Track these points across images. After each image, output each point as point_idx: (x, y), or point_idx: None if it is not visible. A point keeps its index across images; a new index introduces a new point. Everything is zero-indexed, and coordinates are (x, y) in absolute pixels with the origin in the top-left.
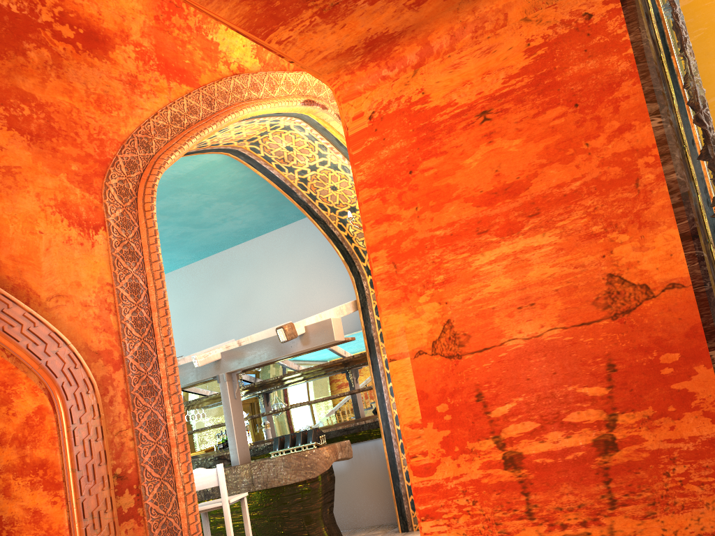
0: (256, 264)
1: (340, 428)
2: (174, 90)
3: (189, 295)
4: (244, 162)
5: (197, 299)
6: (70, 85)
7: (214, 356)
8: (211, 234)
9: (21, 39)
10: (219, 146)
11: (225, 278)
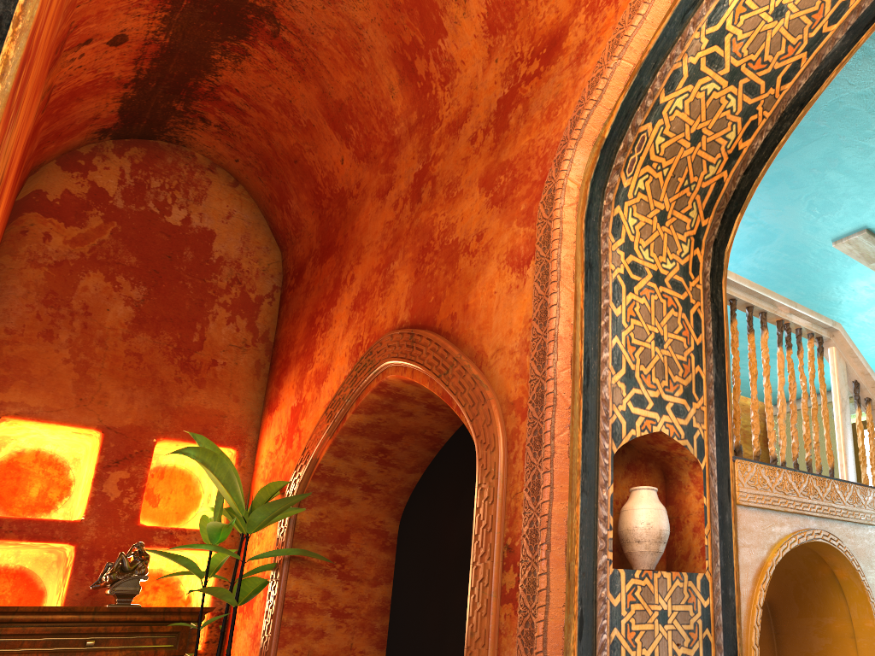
0: None
1: None
2: (621, 7)
3: None
4: None
5: None
6: (531, 121)
7: None
8: None
9: (507, 114)
10: None
11: None
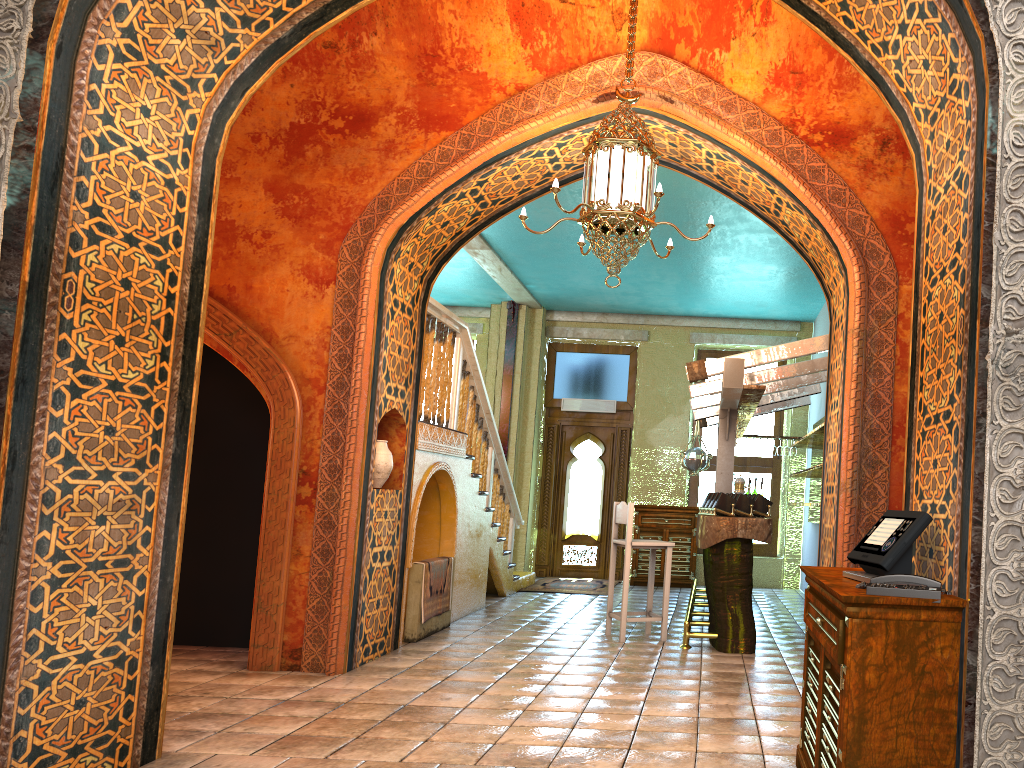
0: None
1: None
2: (430, 141)
3: None
4: (666, 166)
5: None
6: (332, 169)
7: (712, 388)
8: None
9: (303, 144)
10: None
11: None
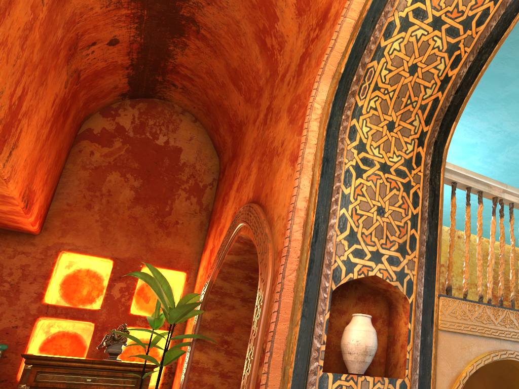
0: None
1: None
2: None
3: None
4: None
5: None
6: (310, 67)
7: None
8: None
9: (302, 64)
10: None
11: None
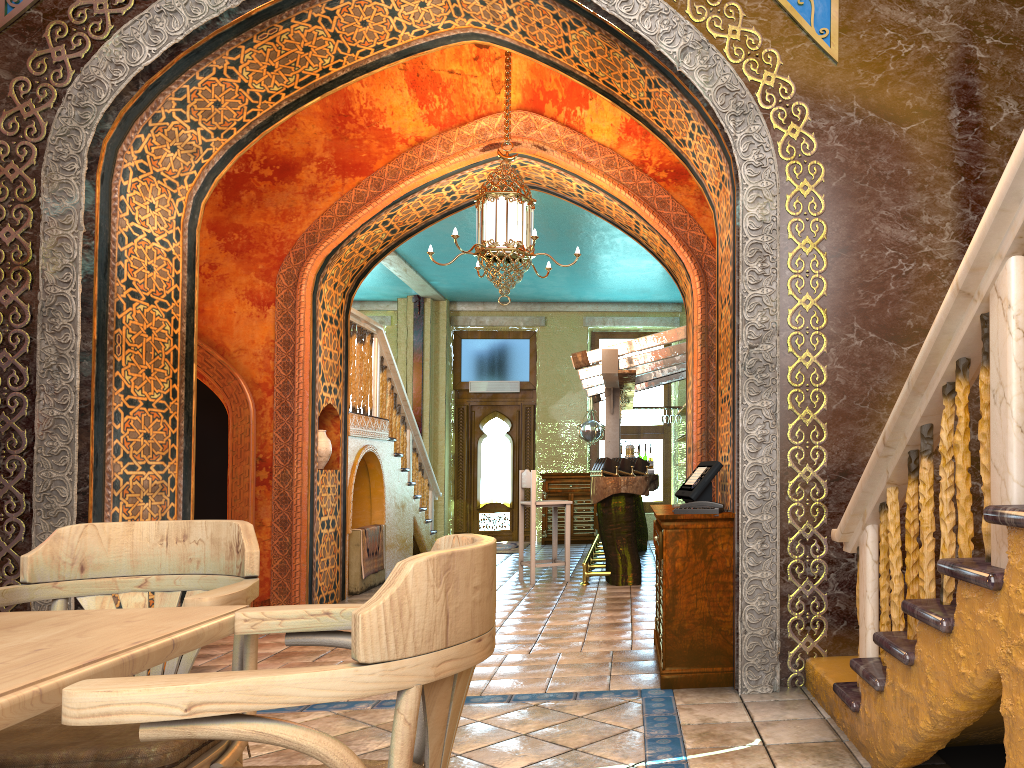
0: None
1: None
2: (347, 185)
3: None
4: (545, 192)
5: None
6: (265, 210)
7: (598, 371)
8: None
9: (239, 190)
10: None
11: None
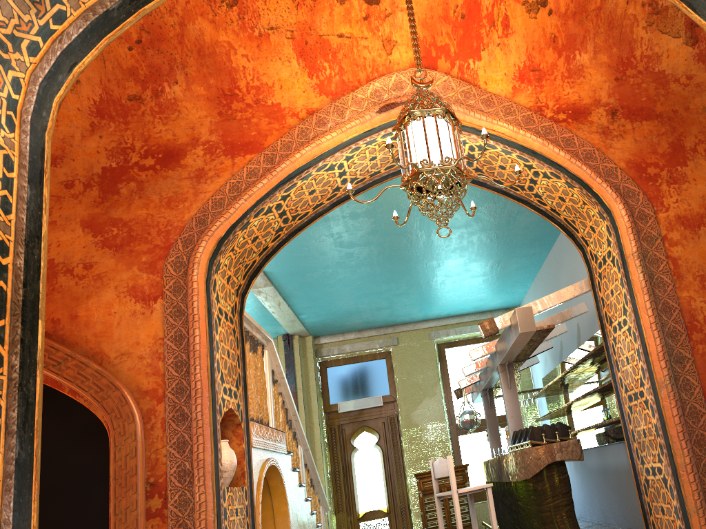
0: (571, 246)
1: (614, 419)
2: (237, 164)
3: (552, 283)
4: None
5: (555, 286)
6: (148, 199)
7: (488, 349)
8: (522, 229)
9: (117, 183)
10: (386, 172)
11: (561, 263)
